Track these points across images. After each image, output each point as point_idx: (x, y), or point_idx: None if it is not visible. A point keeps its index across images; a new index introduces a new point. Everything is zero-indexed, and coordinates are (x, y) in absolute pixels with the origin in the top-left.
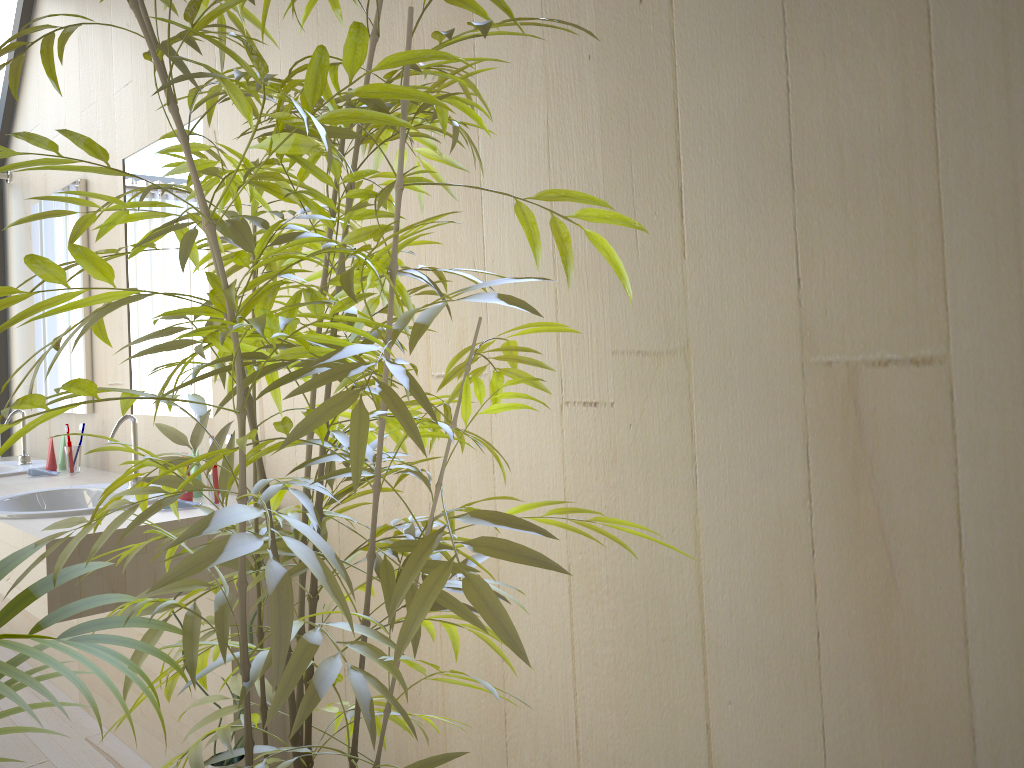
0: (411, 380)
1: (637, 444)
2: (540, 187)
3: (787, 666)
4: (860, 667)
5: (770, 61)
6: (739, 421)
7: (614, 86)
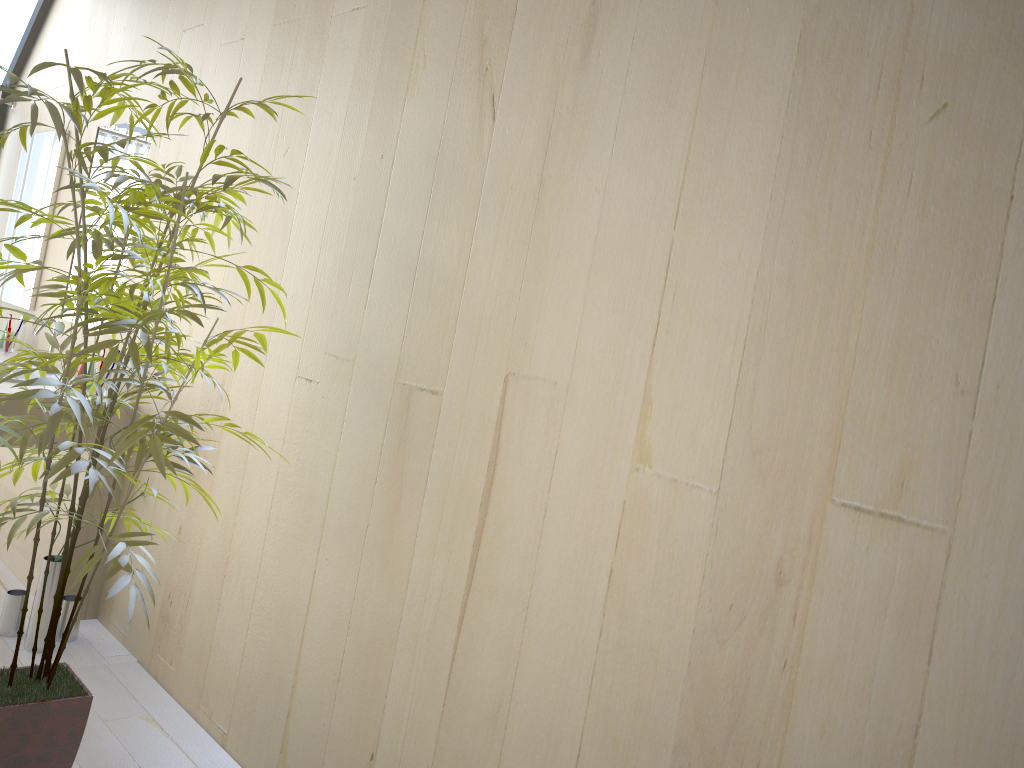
0: (148, 341)
1: (323, 409)
2: (317, 245)
3: (353, 541)
4: (379, 545)
5: (421, 216)
6: (365, 406)
7: (360, 200)
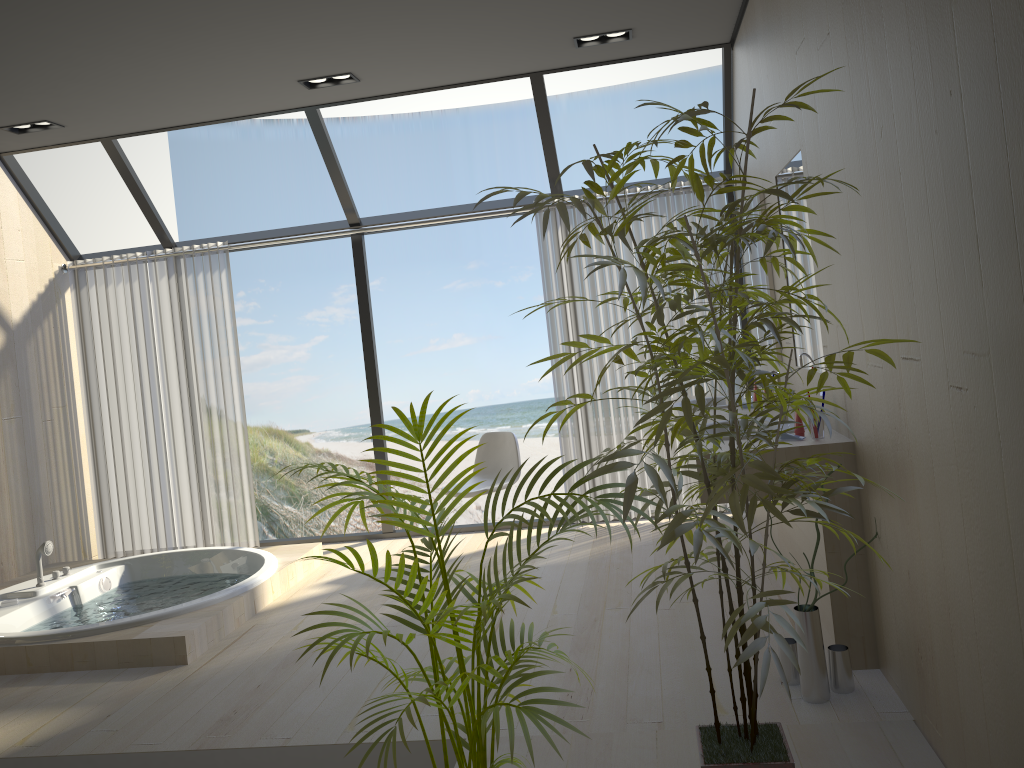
0: (702, 395)
1: (978, 421)
2: (926, 225)
3: None
4: None
5: (1001, 147)
6: (1012, 411)
7: (946, 155)
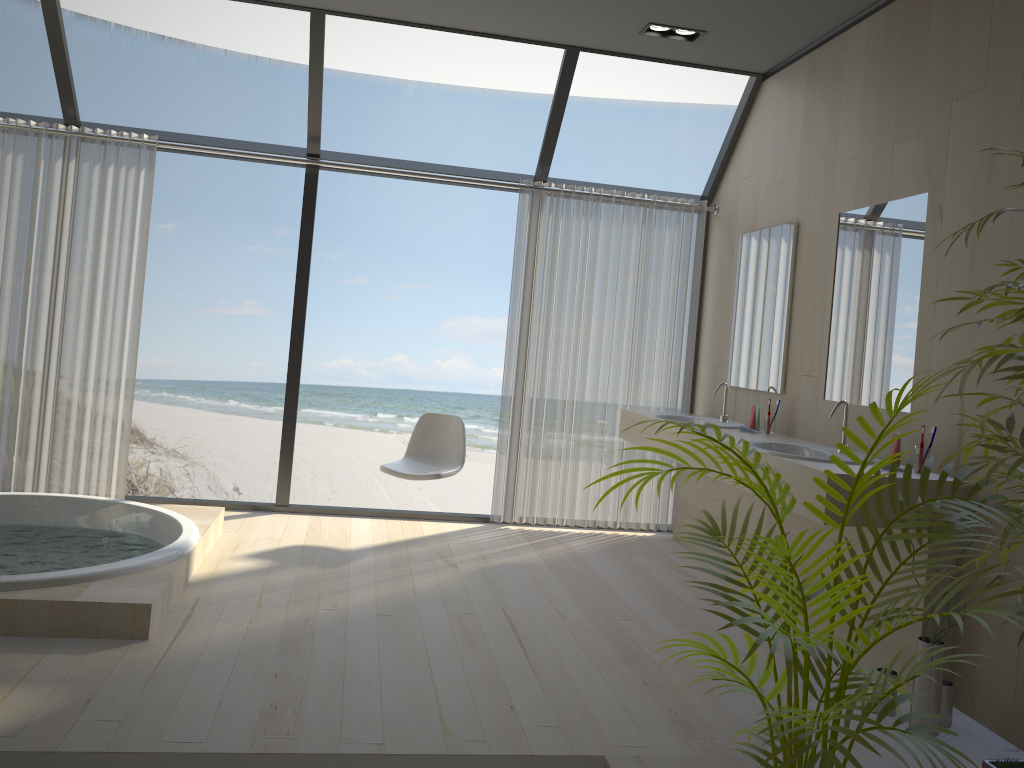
0: None
1: None
2: None
3: None
4: None
5: None
6: None
7: None
